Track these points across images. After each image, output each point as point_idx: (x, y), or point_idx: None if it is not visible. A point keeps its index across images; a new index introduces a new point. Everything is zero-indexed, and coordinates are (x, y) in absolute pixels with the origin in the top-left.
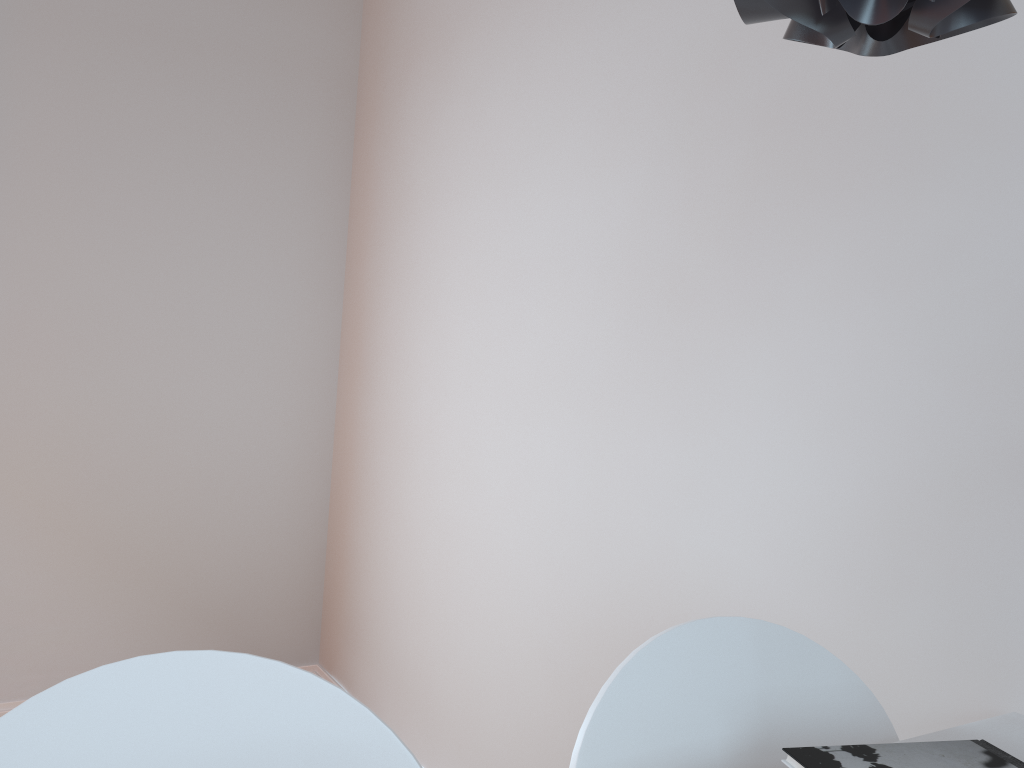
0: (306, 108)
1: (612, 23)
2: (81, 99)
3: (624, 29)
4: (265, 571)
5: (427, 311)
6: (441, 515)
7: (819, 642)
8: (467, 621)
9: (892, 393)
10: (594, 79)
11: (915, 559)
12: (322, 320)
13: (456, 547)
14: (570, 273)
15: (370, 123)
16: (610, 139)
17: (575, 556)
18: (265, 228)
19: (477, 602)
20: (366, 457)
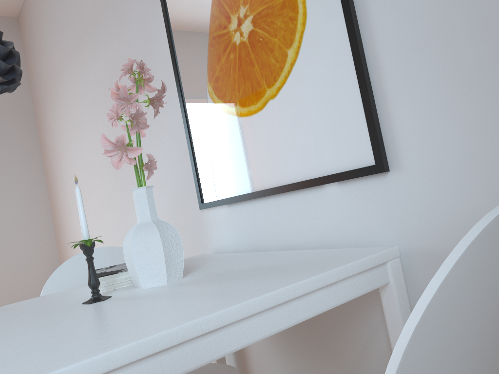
0: (13, 125)
1: (89, 72)
2: None
3: (92, 74)
4: None
5: (71, 191)
6: None
7: None
8: None
9: (166, 172)
10: (89, 93)
11: (181, 220)
12: (41, 207)
13: None
14: (100, 162)
15: (40, 125)
16: (97, 112)
17: None
18: (6, 176)
19: None
20: (68, 256)
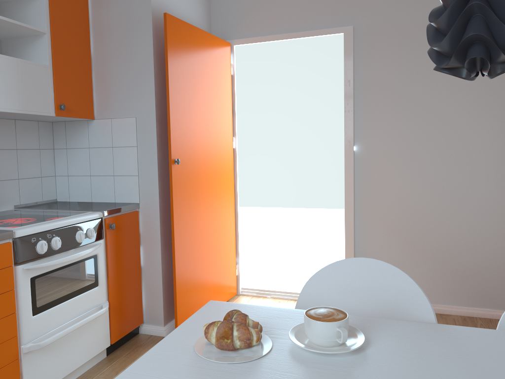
0: None
1: None
2: (397, 64)
3: None
4: (492, 263)
5: None
6: None
7: None
8: None
9: None
10: None
11: None
12: None
13: None
14: None
15: None
16: None
17: None
18: (483, 101)
19: None
20: None
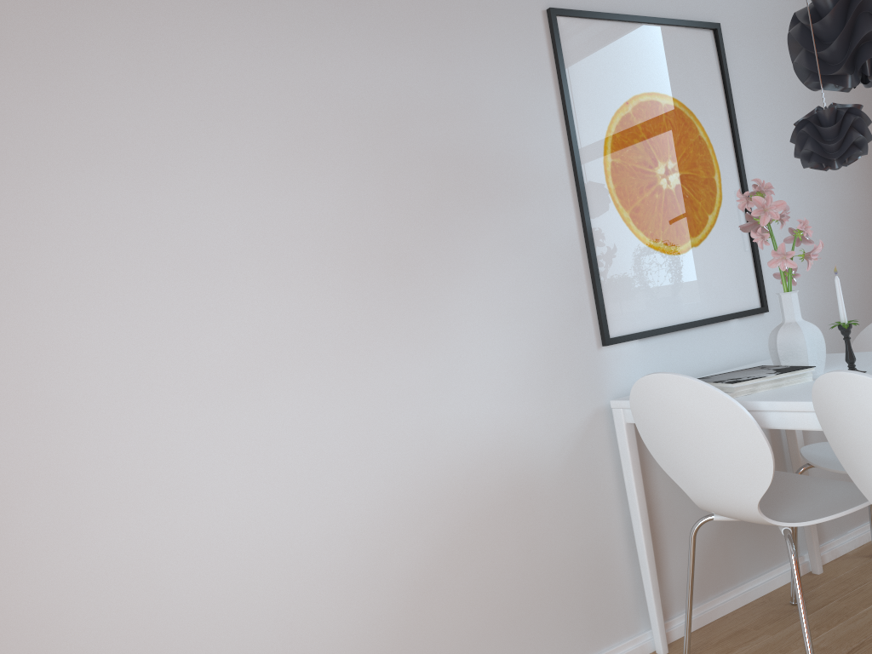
0: None
1: (278, 61)
2: None
3: (294, 70)
4: None
5: None
6: (104, 560)
7: (531, 424)
8: (201, 637)
9: (533, 297)
10: (266, 99)
11: (558, 365)
12: None
13: (153, 576)
14: (278, 257)
15: None
16: (301, 152)
17: (349, 479)
18: None
19: (216, 605)
20: None
